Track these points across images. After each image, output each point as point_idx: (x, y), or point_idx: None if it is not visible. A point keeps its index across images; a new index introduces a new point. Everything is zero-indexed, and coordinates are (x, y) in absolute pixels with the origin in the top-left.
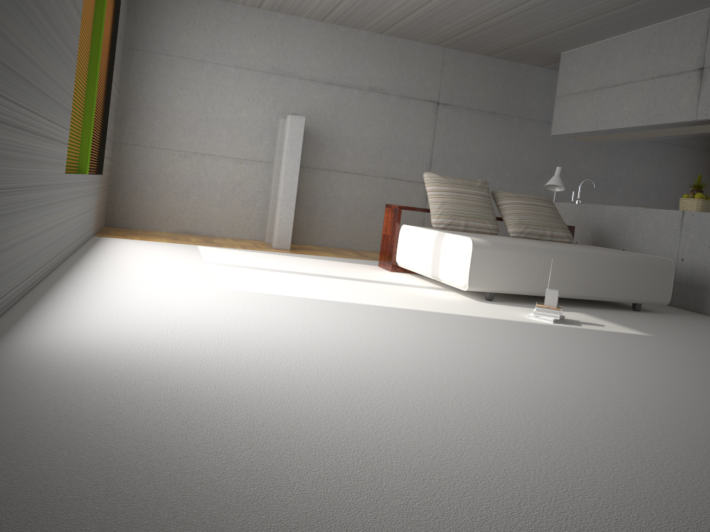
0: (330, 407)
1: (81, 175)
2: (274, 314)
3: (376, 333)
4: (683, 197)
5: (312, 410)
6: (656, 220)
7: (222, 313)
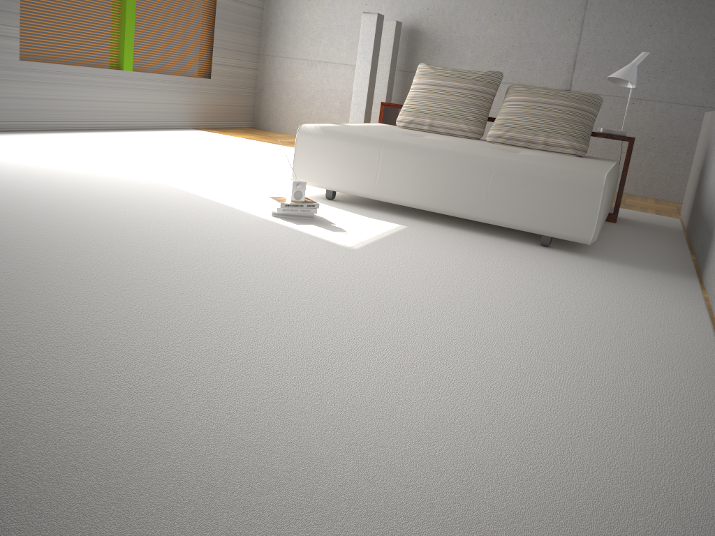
0: None
1: (97, 69)
2: (5, 161)
3: (7, 178)
4: None
5: None
6: None
7: None
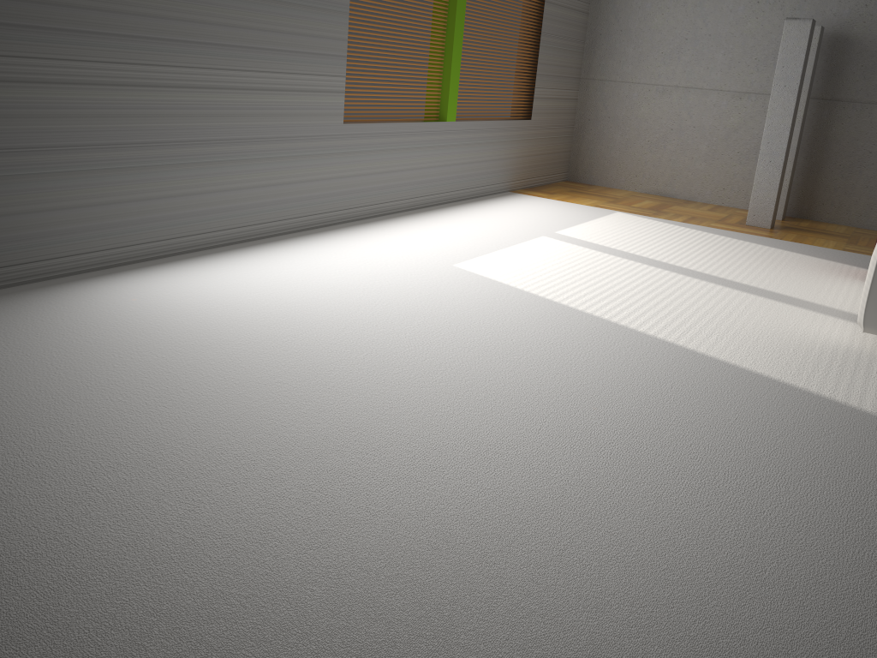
0: (103, 407)
1: (421, 123)
2: (409, 305)
3: (464, 355)
4: None
5: (80, 402)
6: None
7: (351, 292)
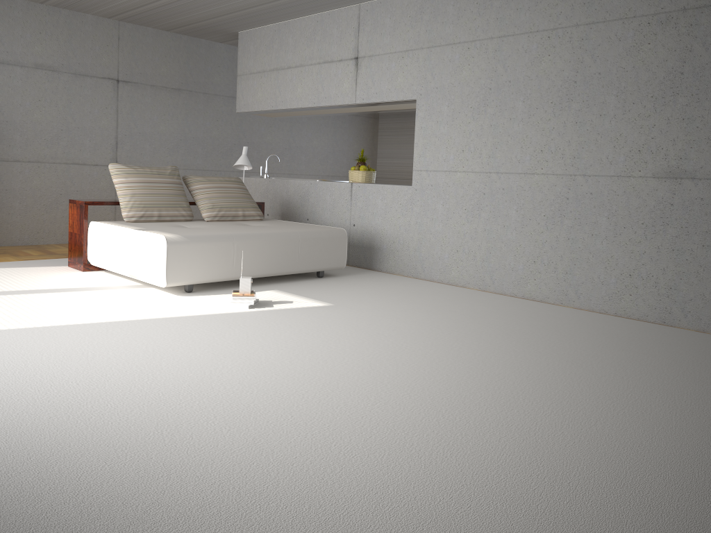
0: (24, 479)
1: None
2: None
3: (70, 364)
4: (352, 170)
5: (4, 489)
6: (332, 192)
7: None
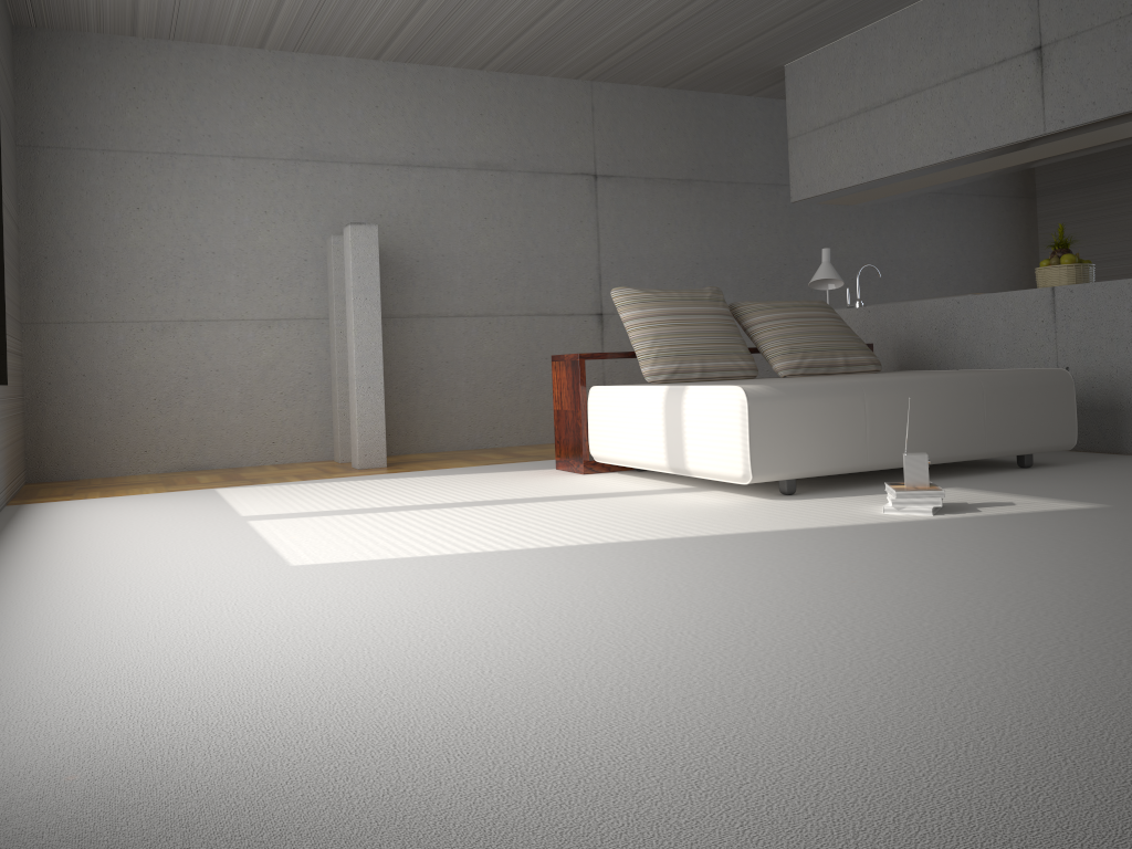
0: (717, 838)
1: None
2: (433, 602)
3: (656, 603)
4: (1042, 266)
5: None
6: (1008, 311)
7: (323, 622)
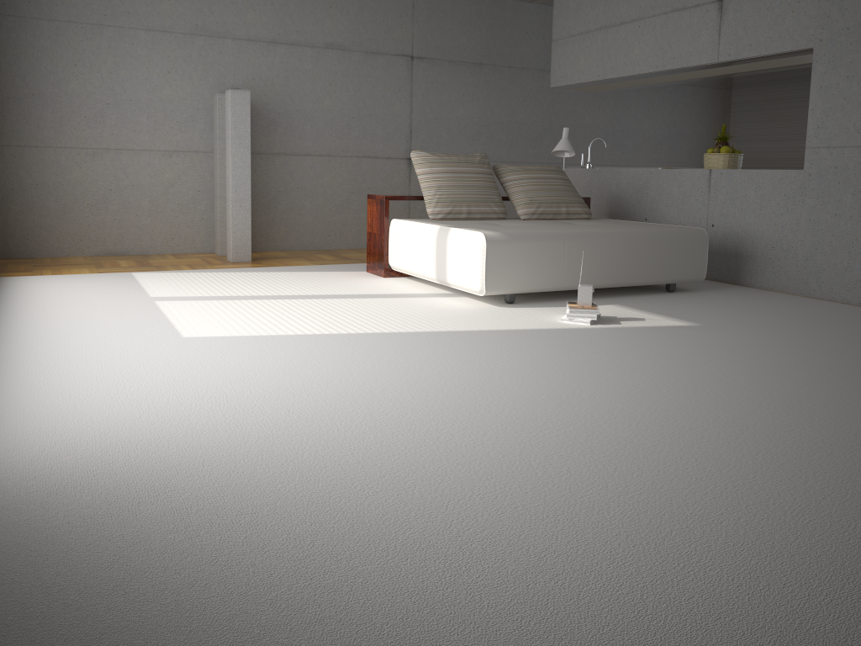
0: (384, 500)
1: None
2: (268, 368)
3: (399, 375)
4: (708, 153)
5: (364, 509)
6: (681, 182)
7: (201, 377)
